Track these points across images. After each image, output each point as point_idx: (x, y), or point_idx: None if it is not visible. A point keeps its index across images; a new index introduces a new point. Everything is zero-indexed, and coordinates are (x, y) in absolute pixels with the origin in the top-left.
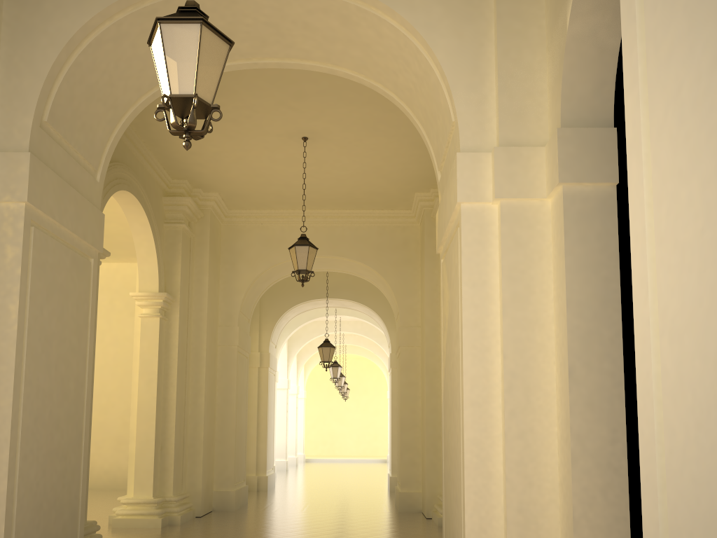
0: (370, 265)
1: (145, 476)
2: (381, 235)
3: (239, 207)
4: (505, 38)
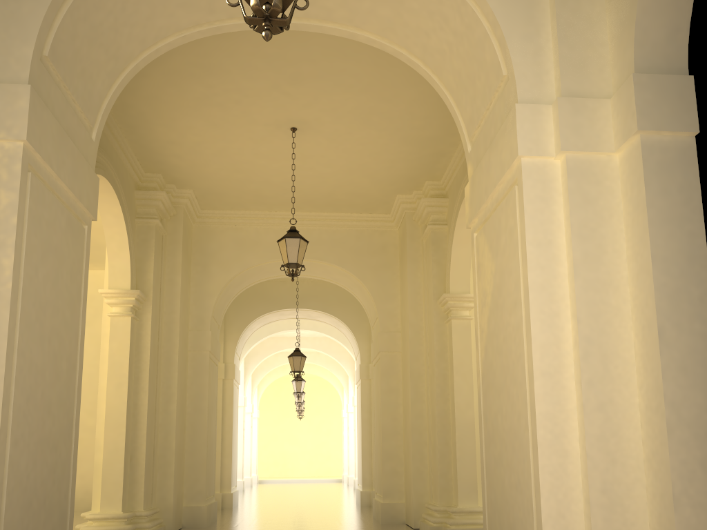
0: (348, 269)
1: (114, 488)
2: (359, 238)
3: (212, 207)
4: None
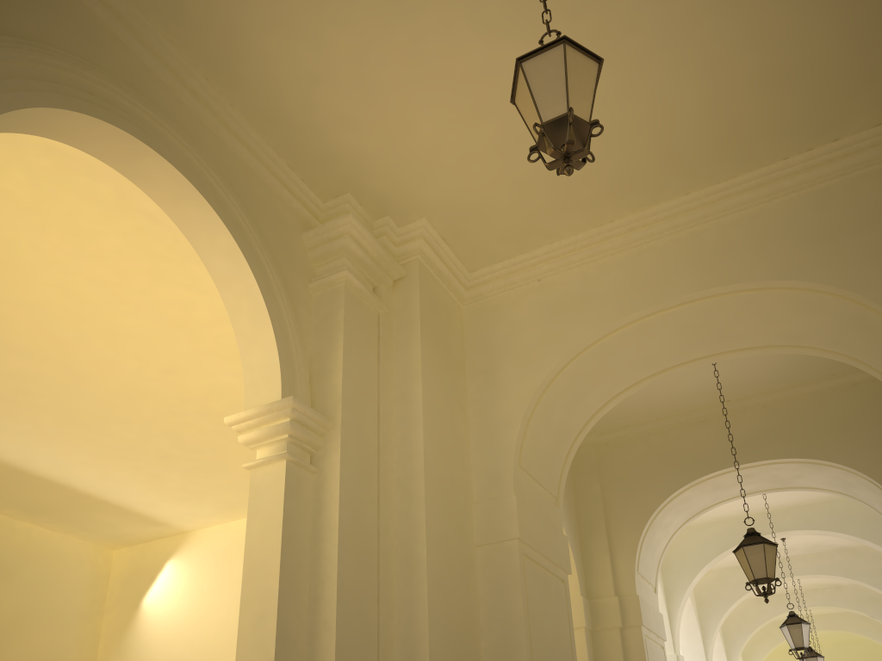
0: (813, 279)
1: None
2: (822, 207)
3: (485, 258)
4: None
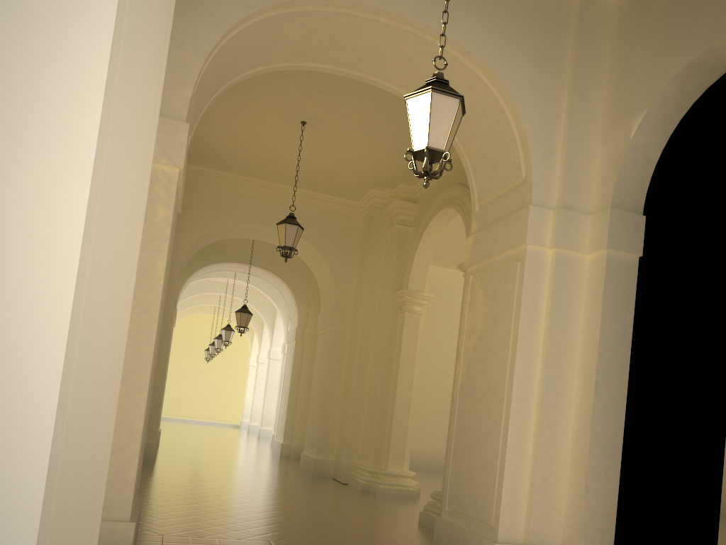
0: (314, 245)
1: None
2: (327, 218)
3: (195, 163)
4: (574, 125)
